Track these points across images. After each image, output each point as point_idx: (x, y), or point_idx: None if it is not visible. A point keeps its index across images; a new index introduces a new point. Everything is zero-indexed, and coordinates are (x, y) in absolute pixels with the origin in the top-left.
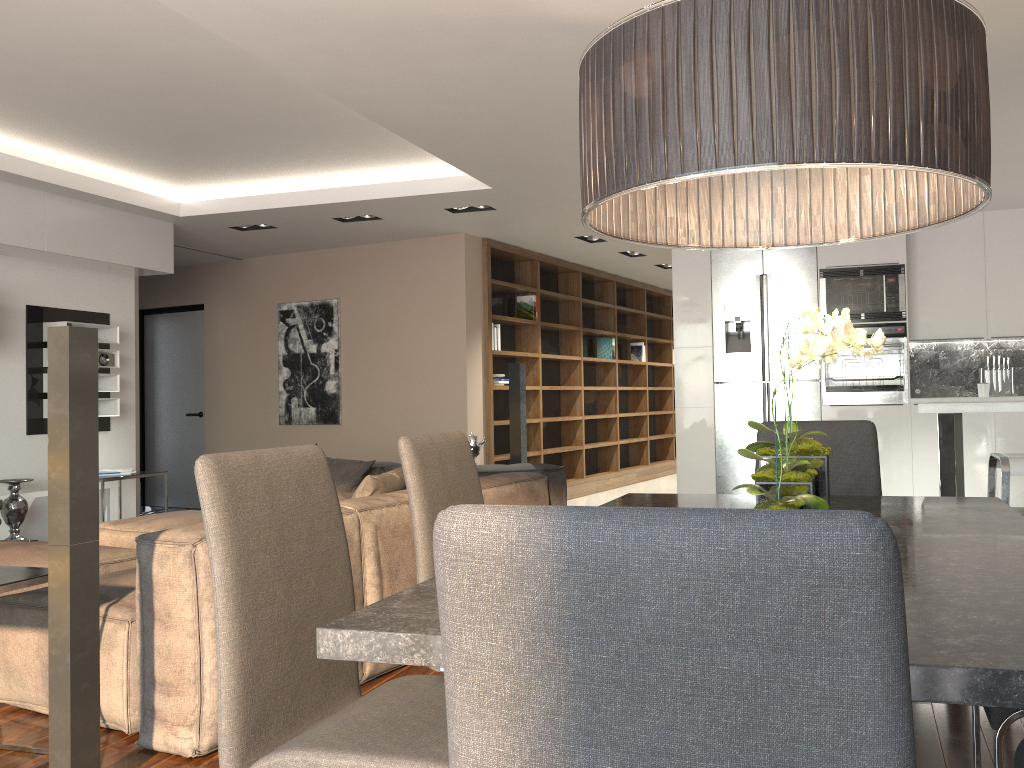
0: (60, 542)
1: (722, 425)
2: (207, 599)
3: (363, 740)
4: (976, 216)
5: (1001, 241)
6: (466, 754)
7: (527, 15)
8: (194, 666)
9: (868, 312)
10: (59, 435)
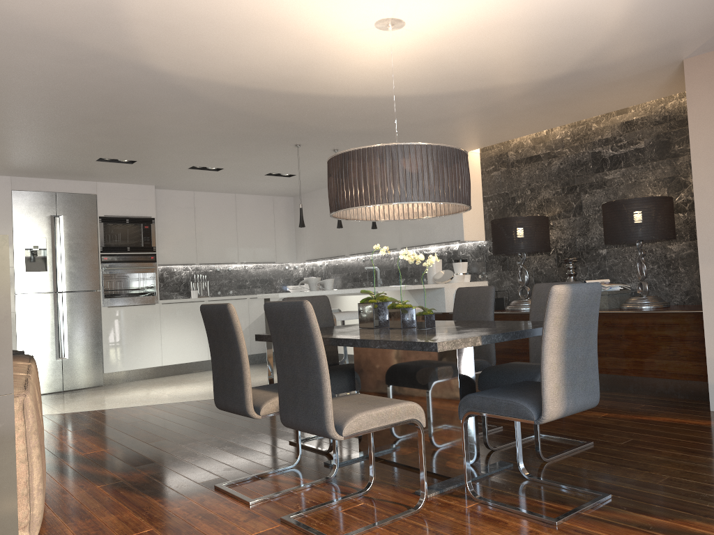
0: (3, 392)
1: (23, 325)
2: (34, 433)
3: (371, 406)
4: (190, 193)
5: (203, 209)
6: (550, 338)
7: (132, 57)
8: (26, 483)
9: (132, 246)
10: (1, 314)
